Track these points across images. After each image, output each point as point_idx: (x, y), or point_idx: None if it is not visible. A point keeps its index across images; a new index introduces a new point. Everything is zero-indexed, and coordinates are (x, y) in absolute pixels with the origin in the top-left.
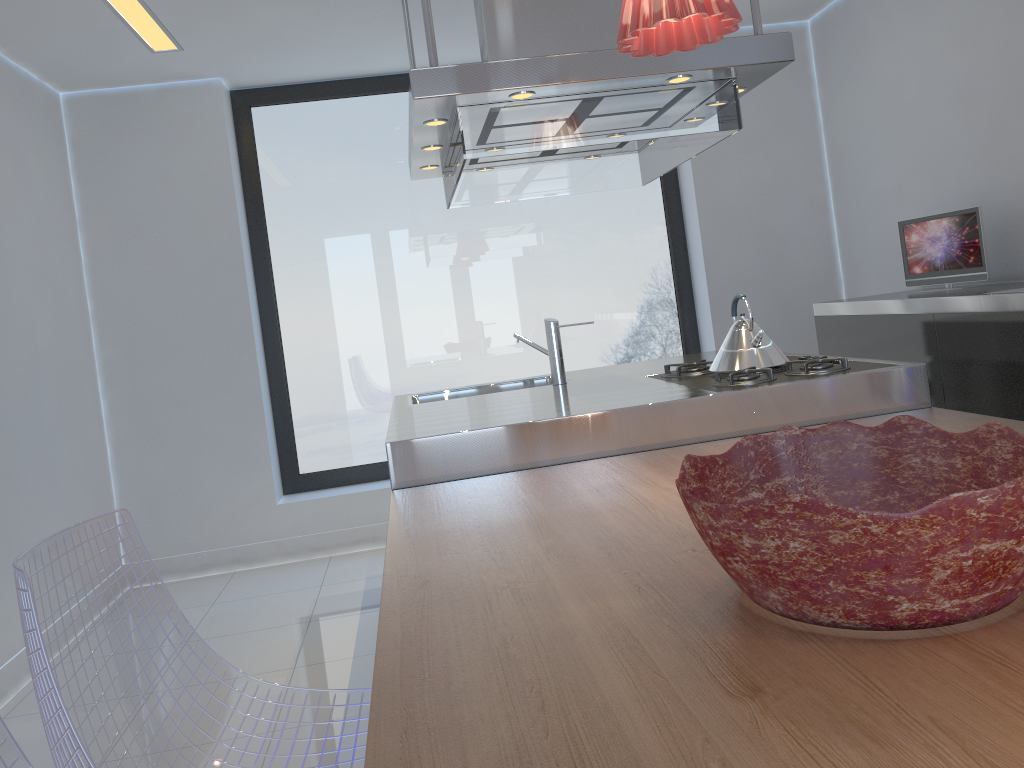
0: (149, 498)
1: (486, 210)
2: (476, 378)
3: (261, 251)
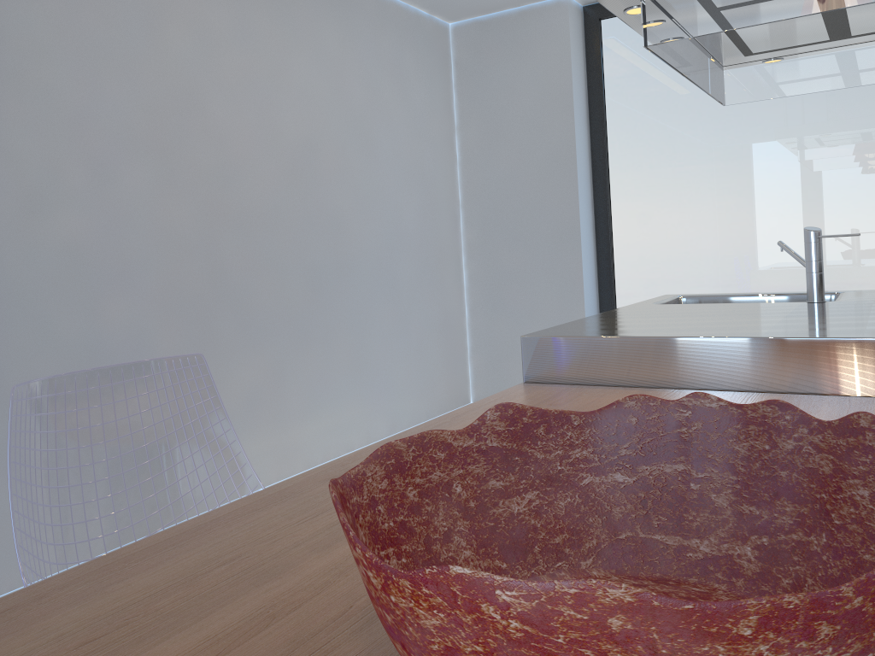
0: (491, 354)
1: (832, 108)
2: (803, 287)
3: (599, 152)
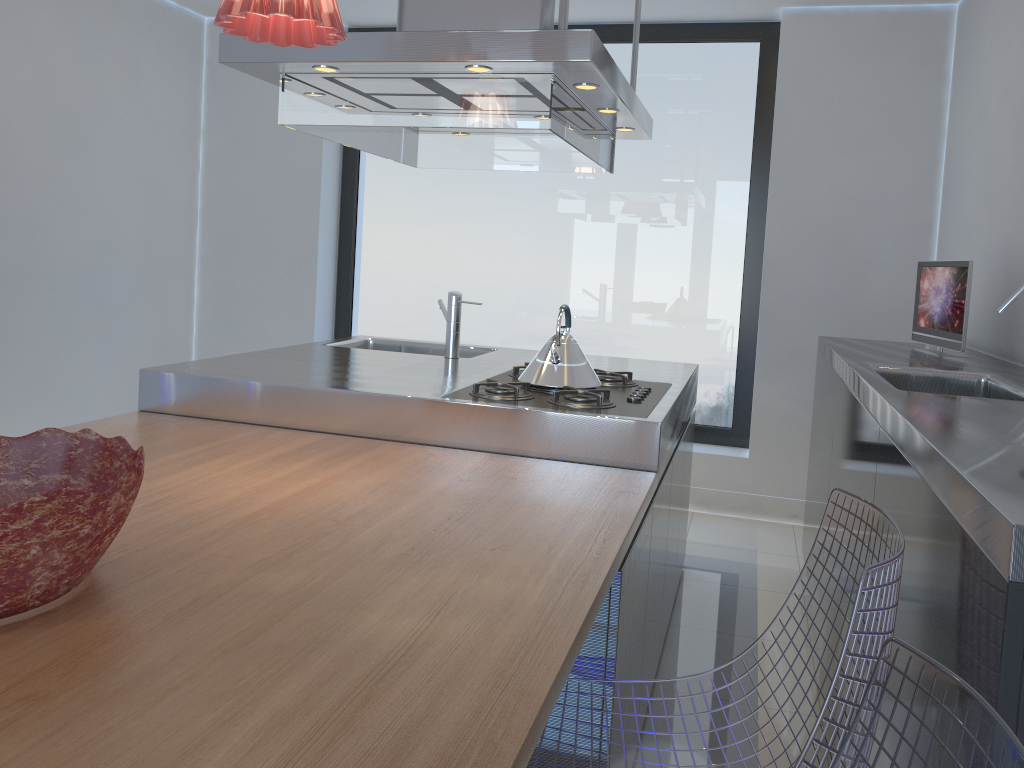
0: None
1: (558, 173)
2: (517, 338)
3: (349, 180)
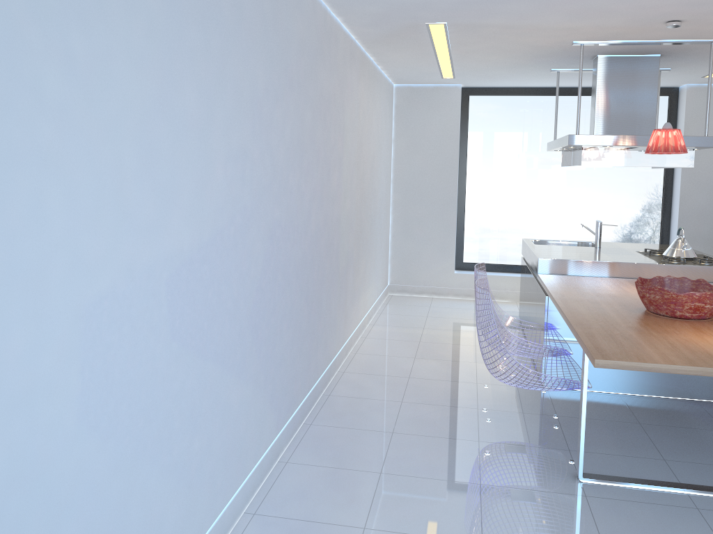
0: (402, 259)
1: None
2: (551, 234)
3: (463, 161)
